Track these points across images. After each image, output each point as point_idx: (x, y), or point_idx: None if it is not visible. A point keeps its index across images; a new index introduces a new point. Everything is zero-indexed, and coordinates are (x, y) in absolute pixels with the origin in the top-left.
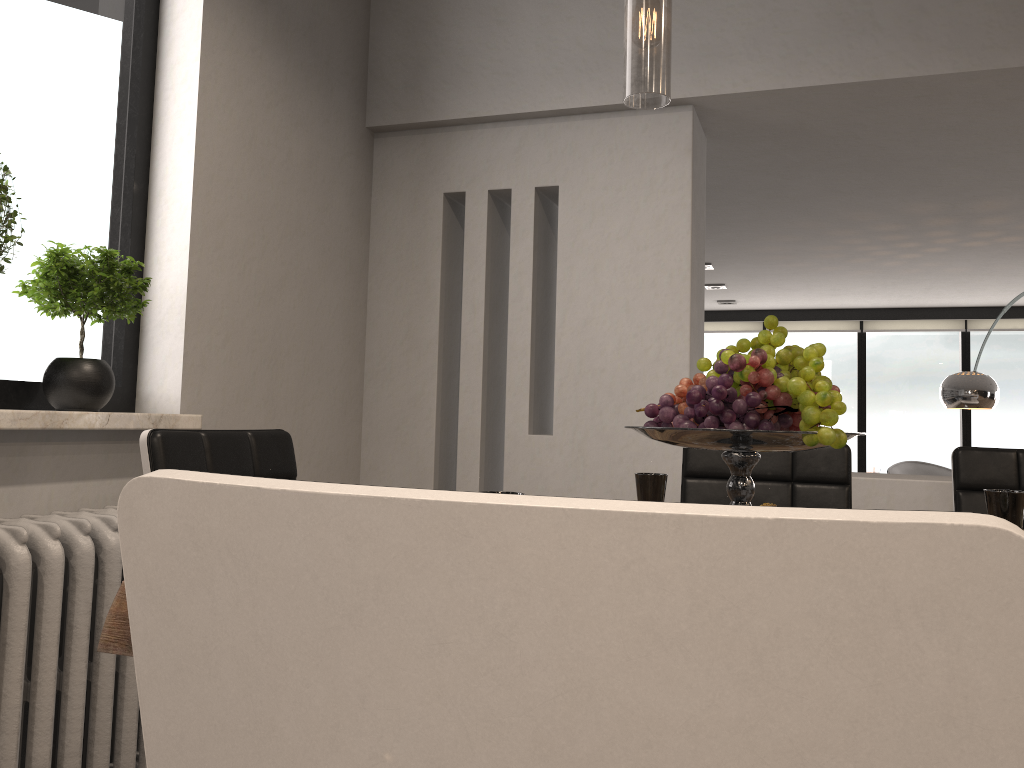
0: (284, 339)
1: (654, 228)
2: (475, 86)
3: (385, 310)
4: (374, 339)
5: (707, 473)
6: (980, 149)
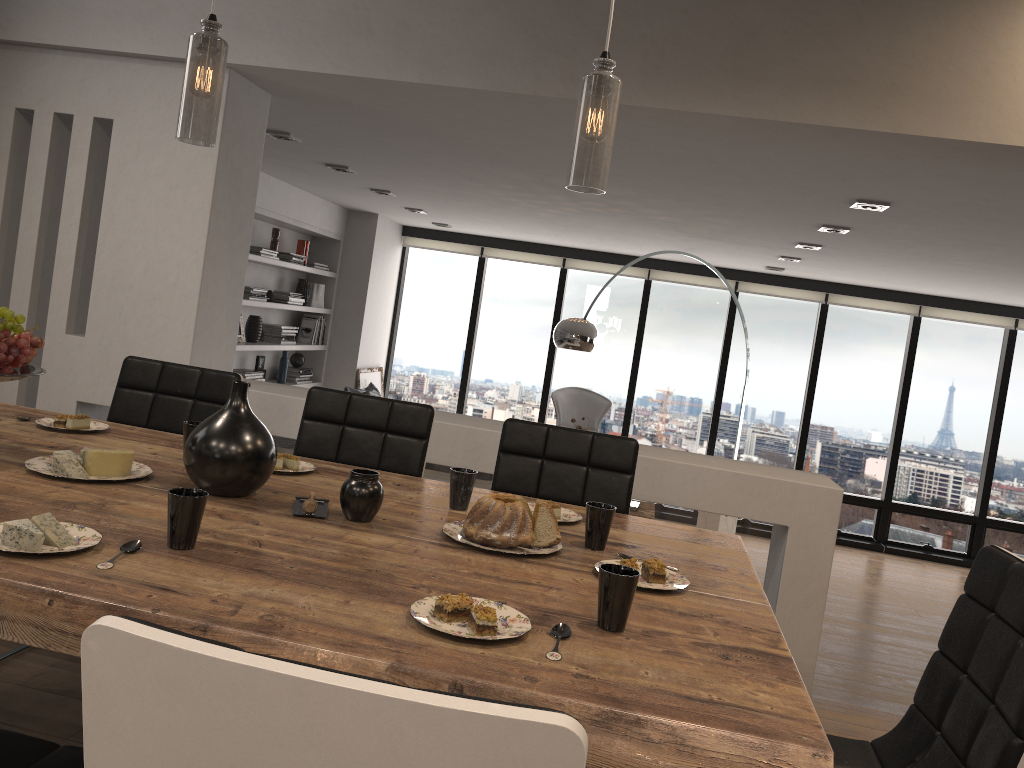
0: None
1: (186, 171)
2: (46, 14)
3: None
4: None
5: (134, 385)
6: (509, 140)
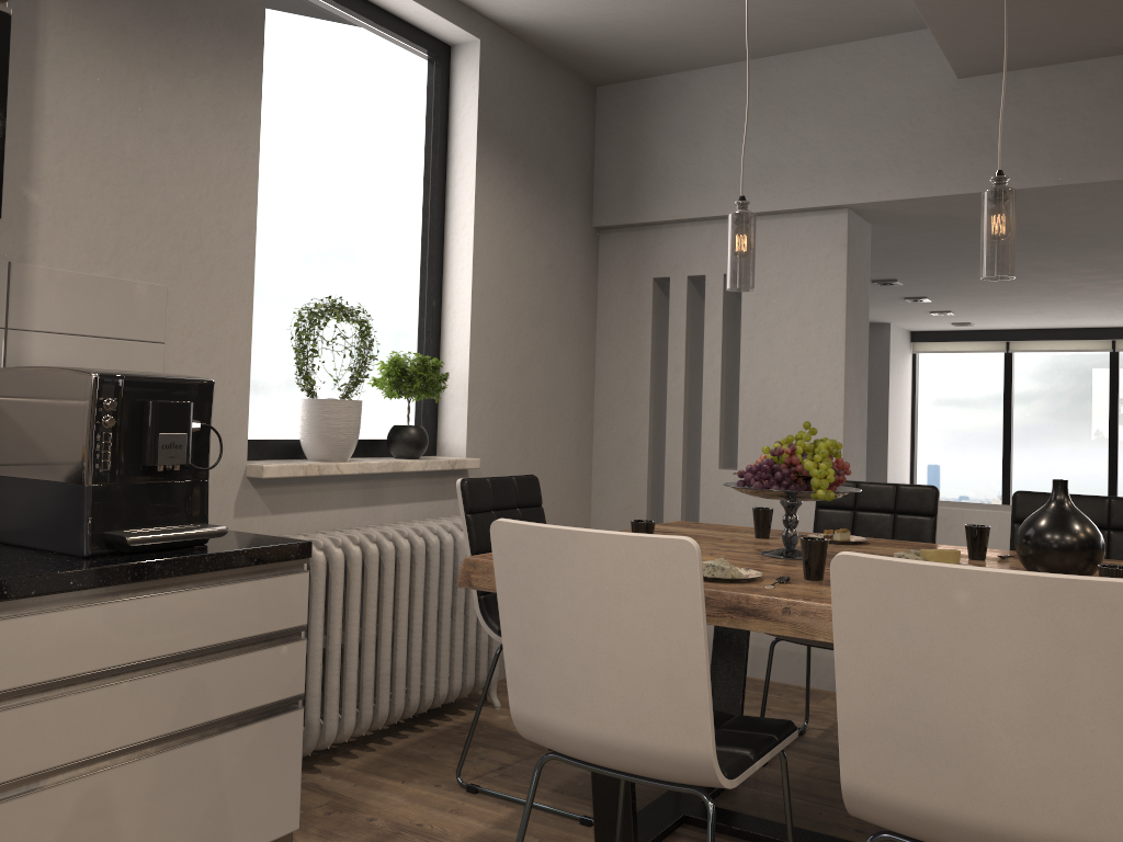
0: (533, 399)
1: (816, 308)
2: (676, 195)
3: (609, 370)
4: (601, 392)
5: (833, 505)
6: None
